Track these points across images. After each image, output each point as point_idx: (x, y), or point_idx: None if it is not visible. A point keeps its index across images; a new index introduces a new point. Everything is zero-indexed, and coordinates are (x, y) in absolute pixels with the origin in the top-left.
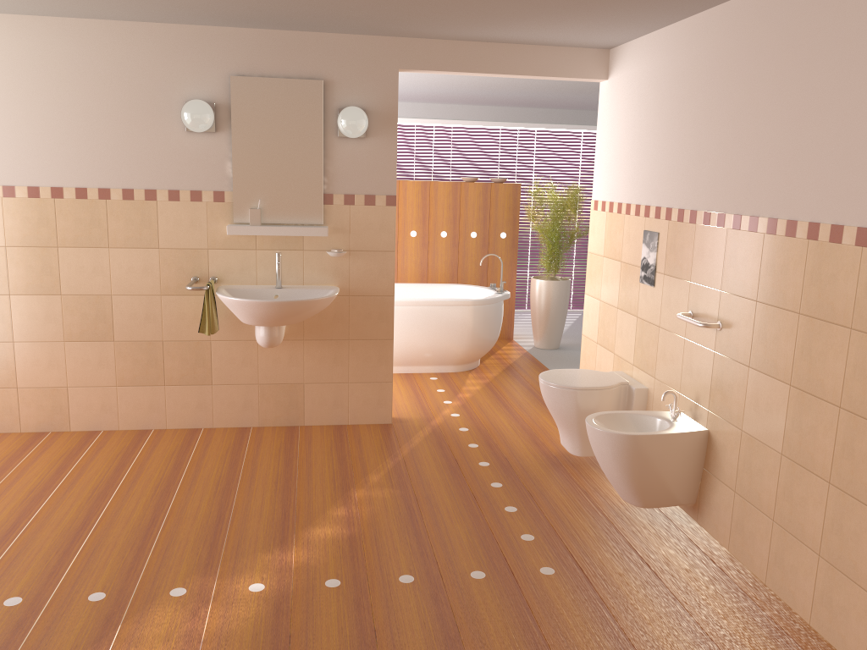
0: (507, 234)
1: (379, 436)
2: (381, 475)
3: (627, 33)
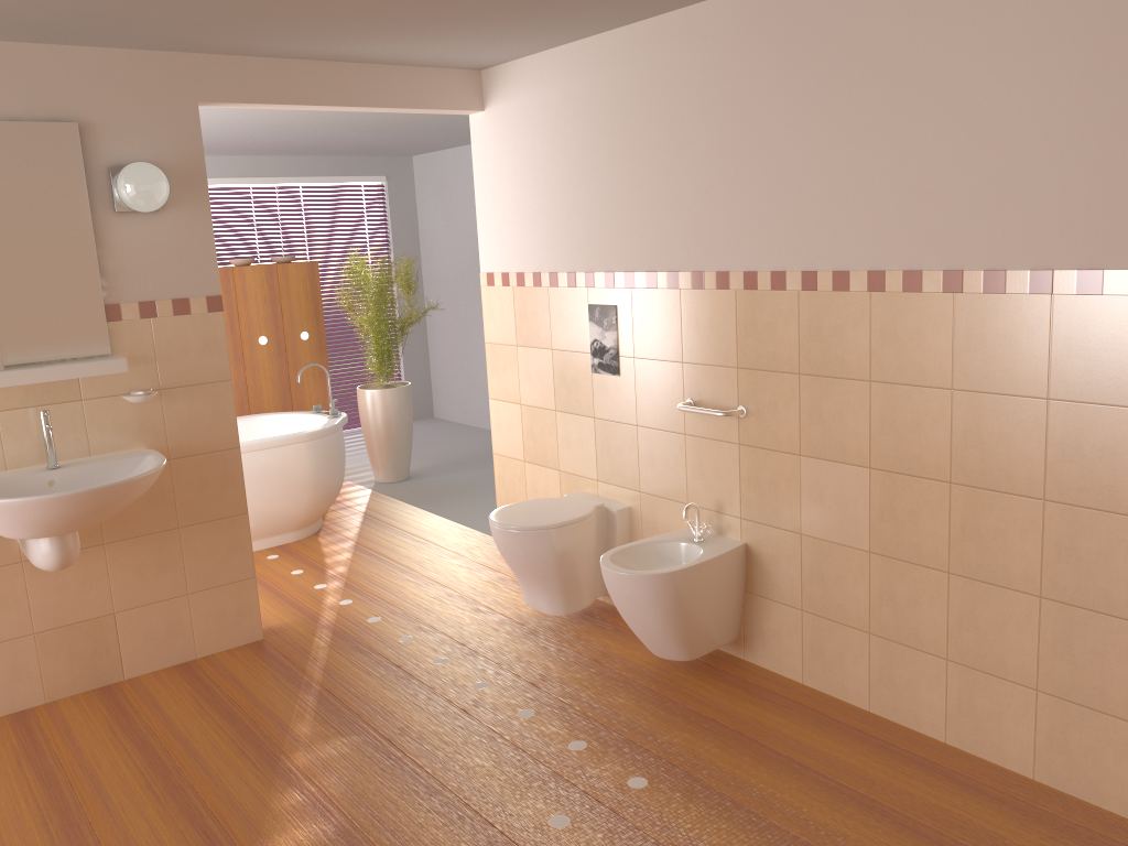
0: (310, 334)
1: (260, 663)
2: (310, 721)
3: (526, 48)
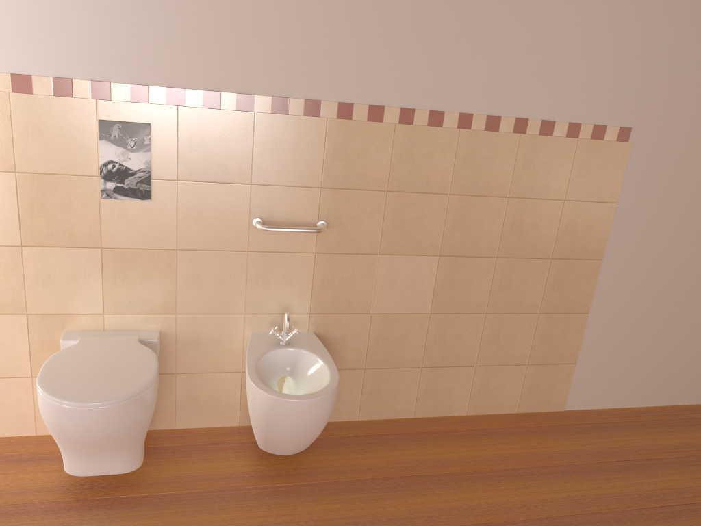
0: None
1: None
2: None
3: None
